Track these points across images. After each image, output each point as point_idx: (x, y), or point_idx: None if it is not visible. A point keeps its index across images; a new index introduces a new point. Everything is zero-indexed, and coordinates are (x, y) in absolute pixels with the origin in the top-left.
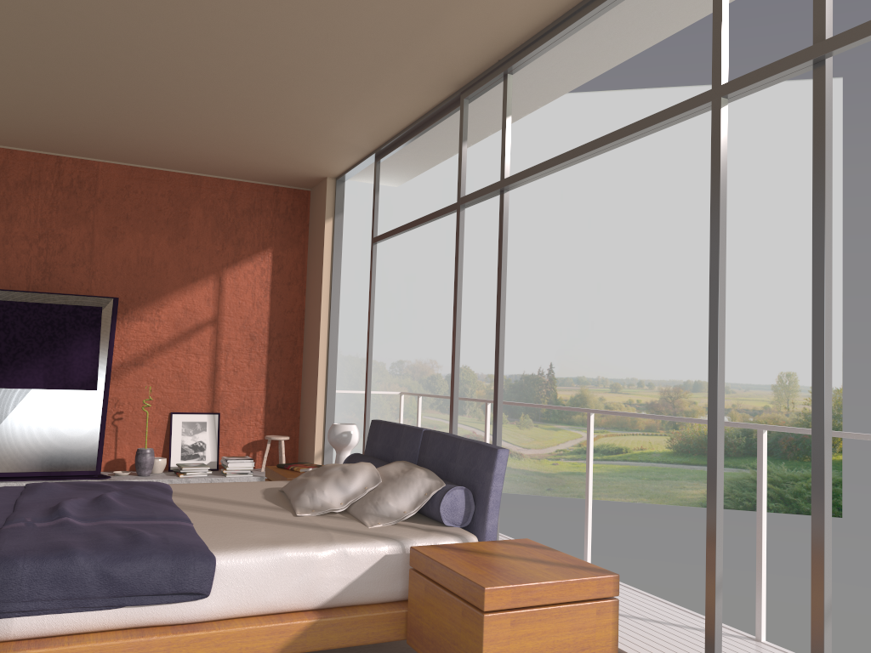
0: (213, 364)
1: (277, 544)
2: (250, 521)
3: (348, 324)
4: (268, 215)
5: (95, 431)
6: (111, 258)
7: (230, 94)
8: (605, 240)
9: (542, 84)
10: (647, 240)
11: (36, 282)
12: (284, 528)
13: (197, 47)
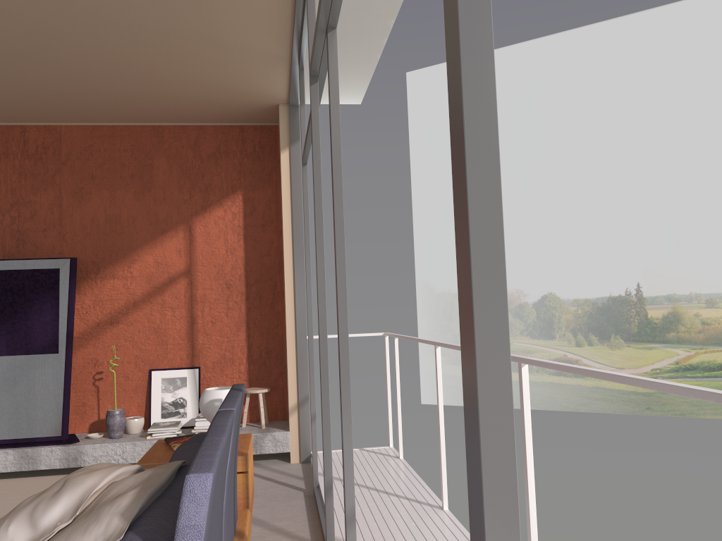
0: (190, 316)
1: None
2: None
3: (438, 264)
4: (235, 156)
5: (59, 395)
6: (79, 219)
7: (67, 3)
8: (685, 153)
9: None
10: None
11: (11, 250)
12: None
13: None
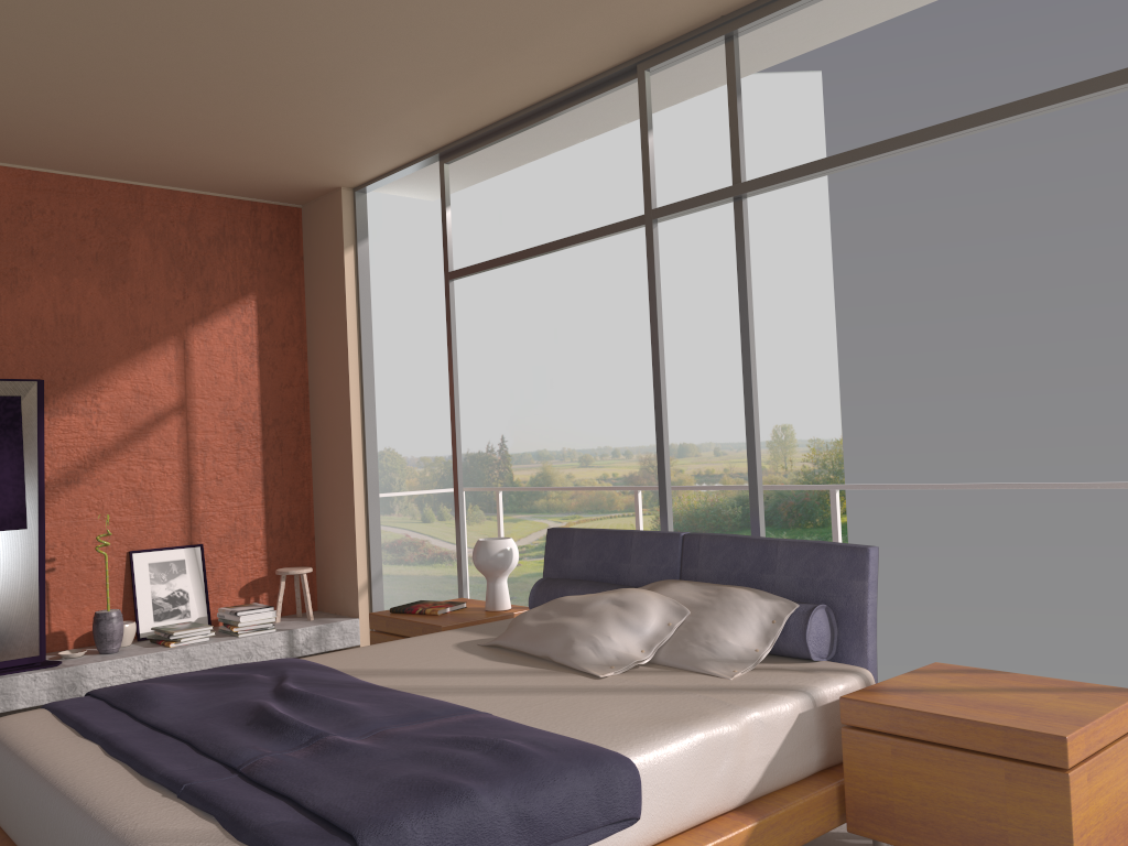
0: (186, 472)
1: (681, 724)
2: (558, 696)
3: None
4: (245, 245)
5: (32, 594)
6: (12, 317)
7: (287, 55)
8: (560, 273)
9: (748, 53)
10: (612, 271)
11: None
12: (627, 698)
13: None
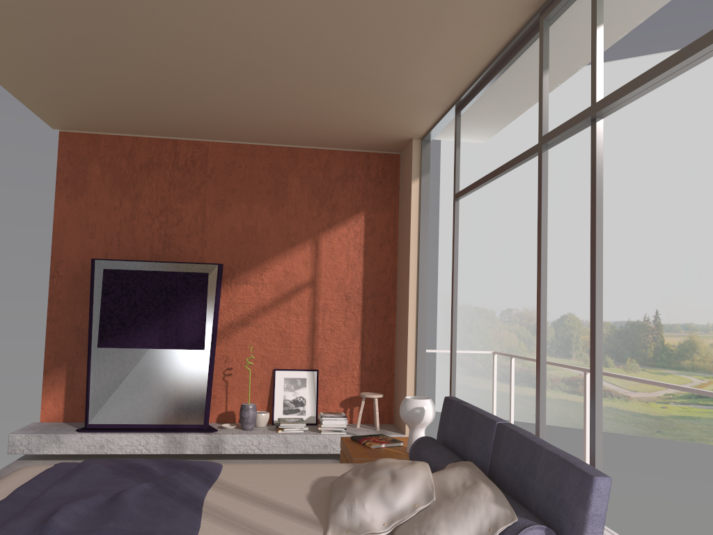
0: (312, 323)
1: None
2: None
3: (461, 277)
4: (360, 180)
5: (203, 388)
6: (219, 227)
7: (294, 54)
8: (710, 189)
9: None
10: None
11: (157, 252)
12: None
13: None
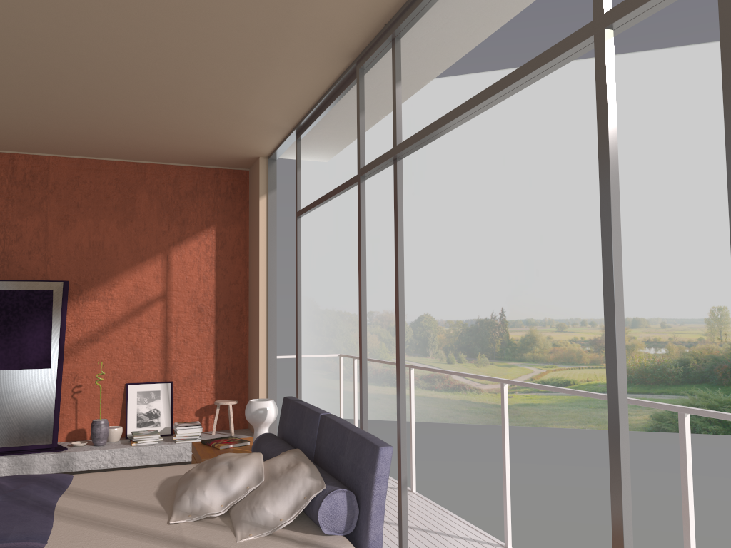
0: (165, 336)
1: None
2: (113, 536)
3: (324, 282)
4: (210, 195)
5: (50, 407)
6: (64, 243)
7: (137, 82)
8: (545, 196)
9: (436, 47)
10: (583, 194)
11: None
12: (142, 547)
13: (82, 35)
